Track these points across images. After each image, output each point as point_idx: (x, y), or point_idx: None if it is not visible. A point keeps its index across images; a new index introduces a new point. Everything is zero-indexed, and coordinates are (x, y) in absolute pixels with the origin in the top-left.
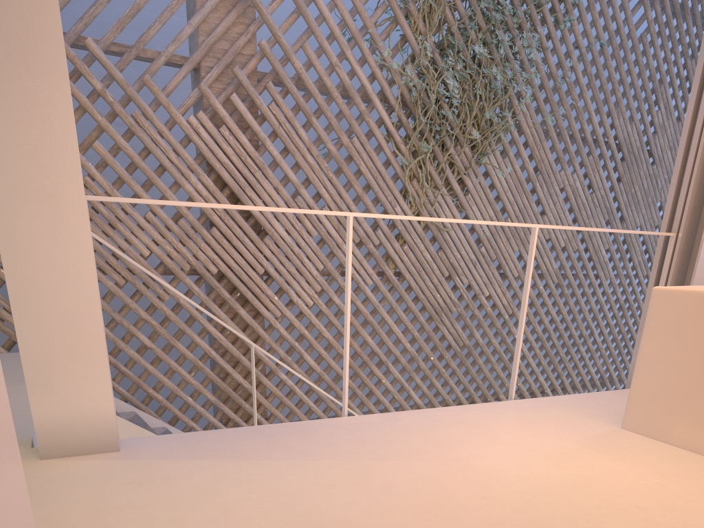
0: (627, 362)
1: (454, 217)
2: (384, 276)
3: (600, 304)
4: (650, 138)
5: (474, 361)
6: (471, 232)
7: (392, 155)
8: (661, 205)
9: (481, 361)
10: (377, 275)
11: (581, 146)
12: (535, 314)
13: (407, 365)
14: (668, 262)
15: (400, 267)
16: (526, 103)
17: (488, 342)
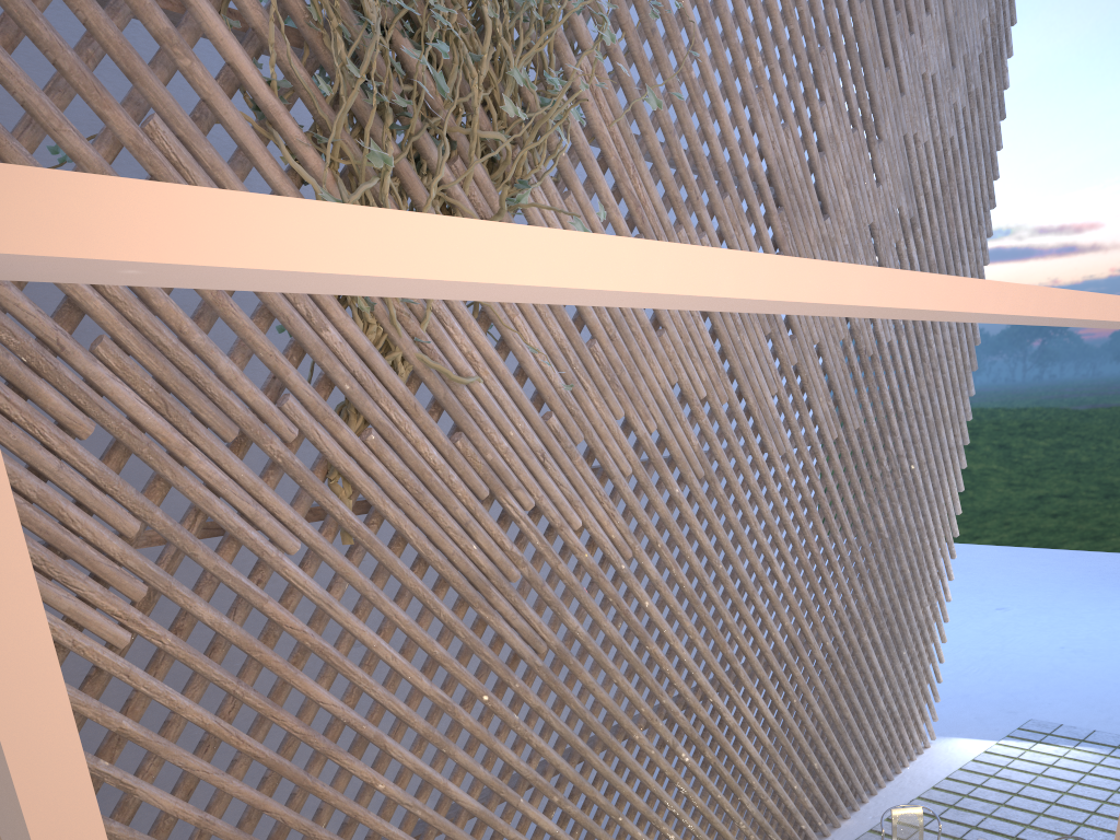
0: (827, 606)
1: (479, 348)
2: (329, 518)
3: (776, 506)
4: (816, 161)
5: (572, 676)
6: (519, 381)
7: (285, 178)
8: None
9: (589, 674)
10: (307, 518)
11: (709, 173)
12: (669, 547)
13: (432, 731)
14: None
15: (368, 491)
16: (592, 60)
17: (592, 627)
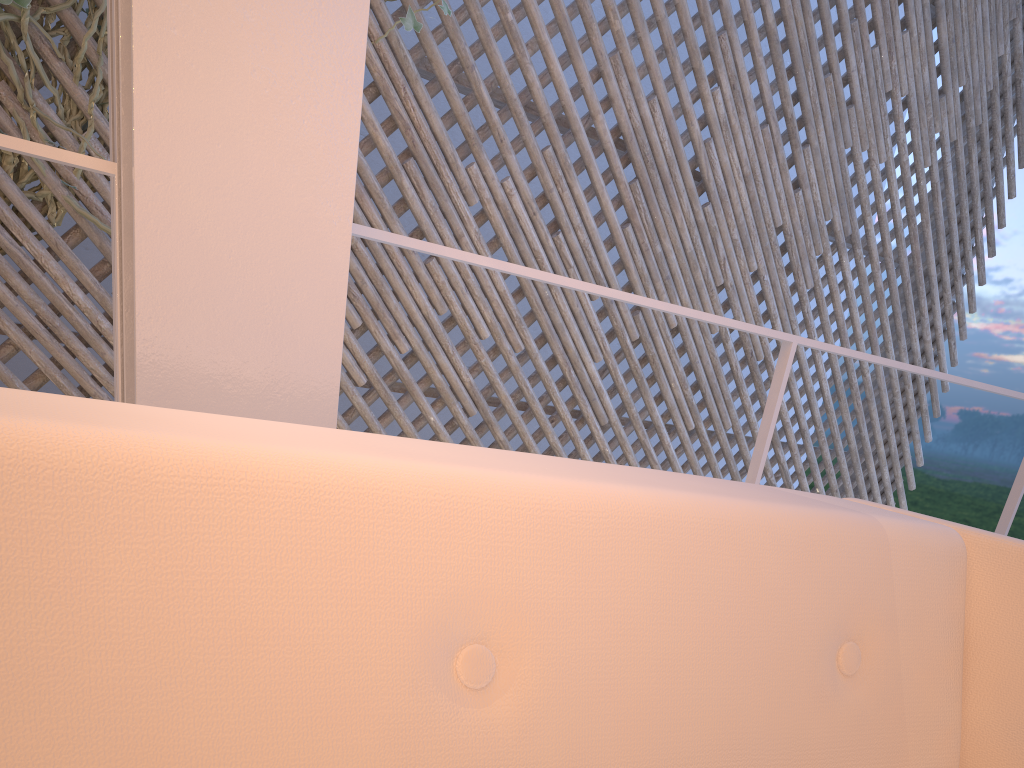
0: None
1: None
2: None
3: None
4: (697, 144)
5: None
6: None
7: None
8: (728, 295)
9: None
10: None
11: (522, 120)
12: None
13: None
14: (118, 289)
15: None
16: None
17: None
